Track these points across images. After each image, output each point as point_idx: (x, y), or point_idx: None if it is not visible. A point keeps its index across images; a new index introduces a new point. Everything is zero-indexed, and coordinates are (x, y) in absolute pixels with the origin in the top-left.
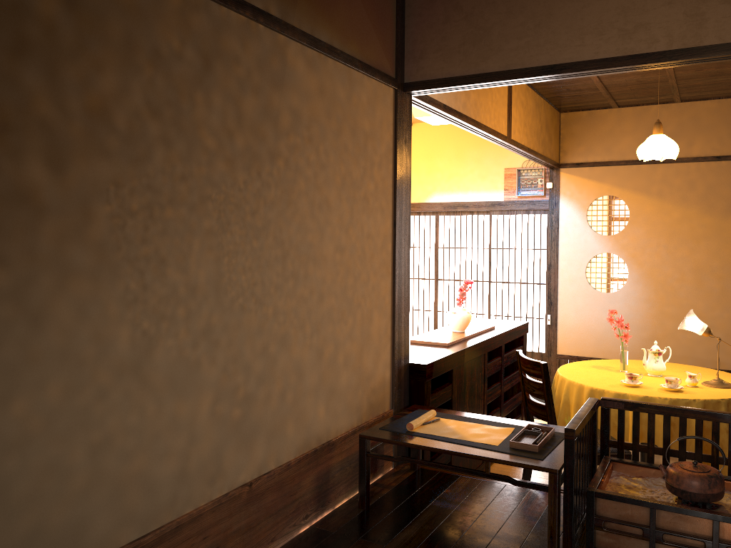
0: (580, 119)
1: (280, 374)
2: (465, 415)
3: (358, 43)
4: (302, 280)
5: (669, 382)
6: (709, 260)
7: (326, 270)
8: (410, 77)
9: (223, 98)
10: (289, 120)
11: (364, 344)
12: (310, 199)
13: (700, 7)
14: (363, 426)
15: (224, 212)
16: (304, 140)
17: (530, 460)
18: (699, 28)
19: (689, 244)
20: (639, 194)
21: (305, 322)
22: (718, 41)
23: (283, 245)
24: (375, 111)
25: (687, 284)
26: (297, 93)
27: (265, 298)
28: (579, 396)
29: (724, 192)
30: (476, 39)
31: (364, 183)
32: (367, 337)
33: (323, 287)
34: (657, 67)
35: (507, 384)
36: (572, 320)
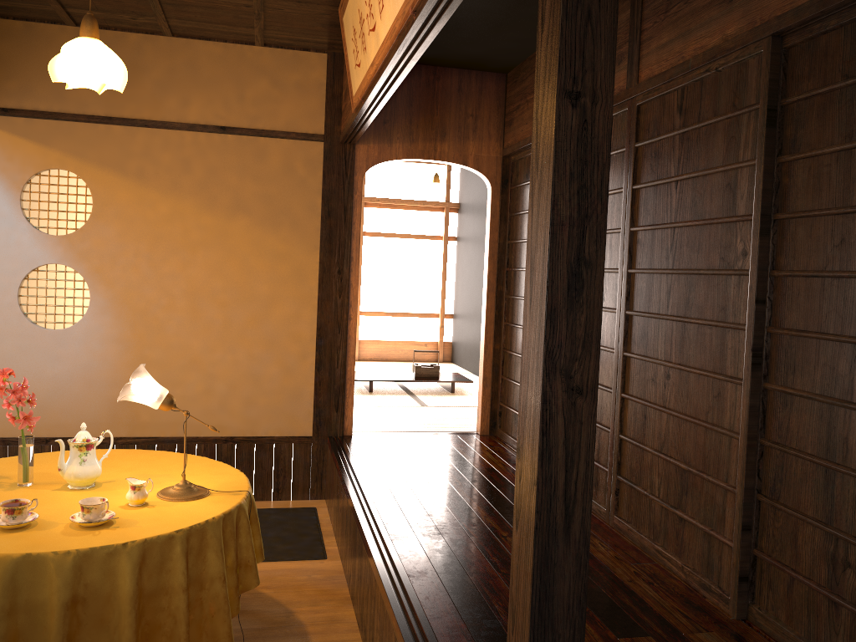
0: (10, 33)
1: None
2: None
3: None
4: None
5: (88, 511)
6: (209, 279)
7: None
8: None
9: None
10: None
11: None
12: None
13: None
14: None
15: None
16: None
17: None
18: None
19: (183, 254)
20: (109, 172)
21: None
22: None
23: None
24: None
25: (178, 314)
26: None
27: None
28: None
29: (230, 180)
30: None
31: None
32: None
33: None
34: None
35: None
36: None
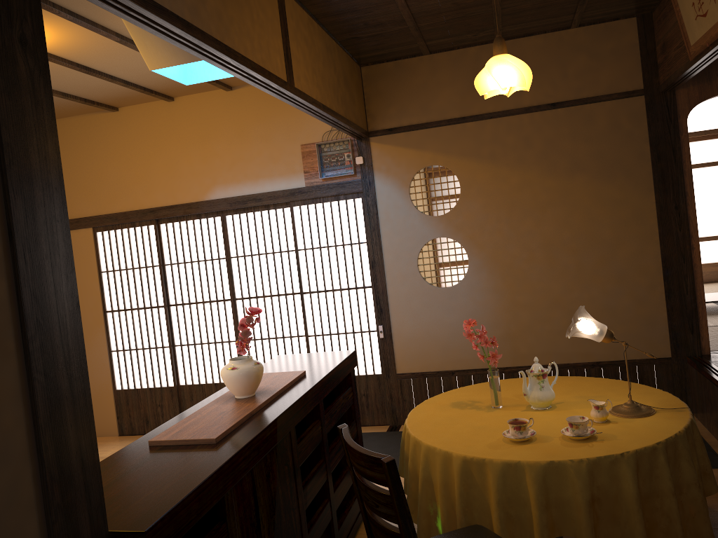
0: (385, 73)
1: None
2: None
3: None
4: None
5: (576, 427)
6: (559, 232)
7: None
8: None
9: None
10: None
11: None
12: None
13: None
14: None
15: None
16: None
17: None
18: None
19: (534, 214)
20: (468, 160)
21: None
22: None
23: None
24: None
25: (537, 264)
26: None
27: None
28: (446, 471)
29: (565, 146)
30: None
31: None
32: None
33: None
34: None
35: (336, 456)
36: (410, 328)
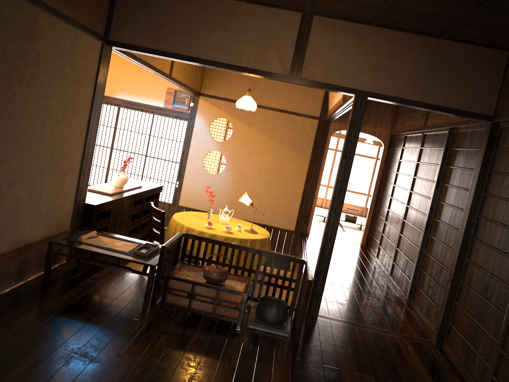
0: (216, 69)
1: (6, 203)
2: (113, 235)
3: (83, 15)
4: (27, 150)
5: (227, 228)
6: (267, 165)
7: (43, 146)
8: (113, 38)
9: None
10: (34, 58)
11: (59, 190)
12: (40, 104)
13: (264, 51)
14: (51, 236)
15: None
16: (41, 70)
17: (142, 260)
18: (262, 61)
19: (259, 154)
20: (239, 121)
21: (25, 175)
22: (268, 70)
23: (19, 130)
24: (88, 55)
25: (254, 176)
26: (41, 42)
27: (4, 159)
28: (181, 231)
29: (281, 130)
30: (155, 29)
31: (74, 97)
32: (62, 186)
33: (39, 156)
34: (241, 73)
35: (144, 220)
36: (191, 187)
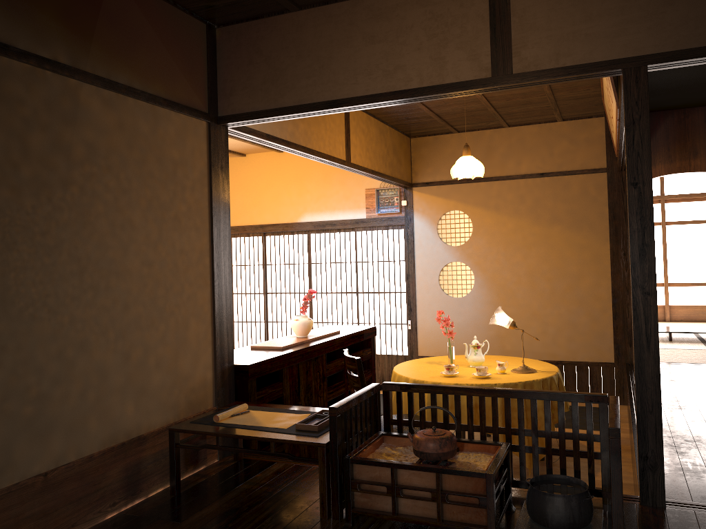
0: (427, 143)
1: (79, 375)
2: (276, 407)
3: (162, 84)
4: (103, 291)
5: (479, 371)
6: (539, 264)
7: (132, 282)
8: (223, 111)
9: (6, 135)
10: (84, 152)
11: (180, 348)
12: (111, 220)
13: (441, 52)
14: (181, 422)
15: (10, 233)
16: (102, 168)
17: (306, 438)
18: (441, 69)
19: (523, 251)
20: (479, 208)
21: (108, 329)
22: (456, 80)
23: (80, 260)
24: (186, 142)
25: (523, 286)
26: (92, 128)
27: (60, 308)
28: None
29: (548, 204)
30: (274, 78)
31: (174, 205)
32: (184, 341)
33: (128, 298)
34: (415, 101)
35: None
36: (430, 324)
